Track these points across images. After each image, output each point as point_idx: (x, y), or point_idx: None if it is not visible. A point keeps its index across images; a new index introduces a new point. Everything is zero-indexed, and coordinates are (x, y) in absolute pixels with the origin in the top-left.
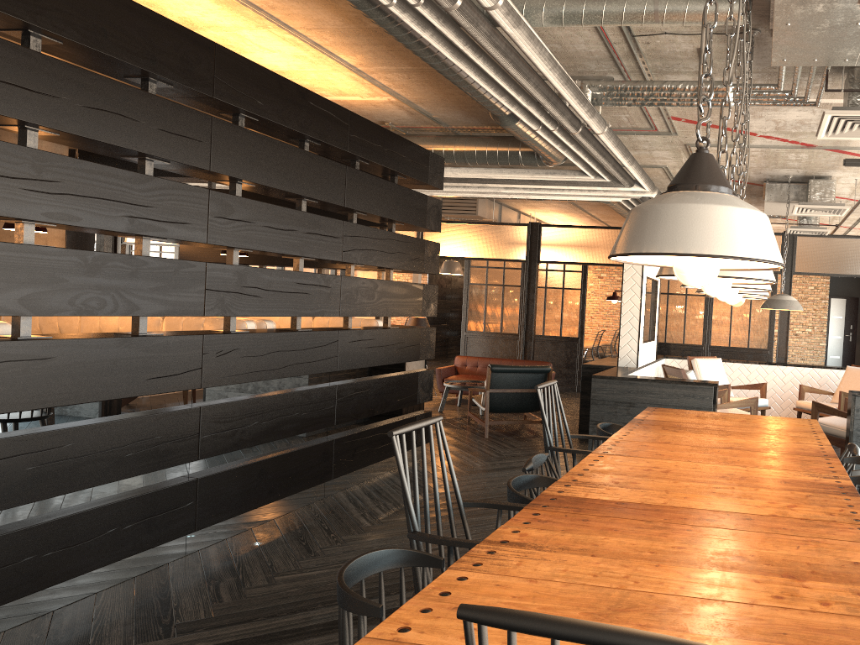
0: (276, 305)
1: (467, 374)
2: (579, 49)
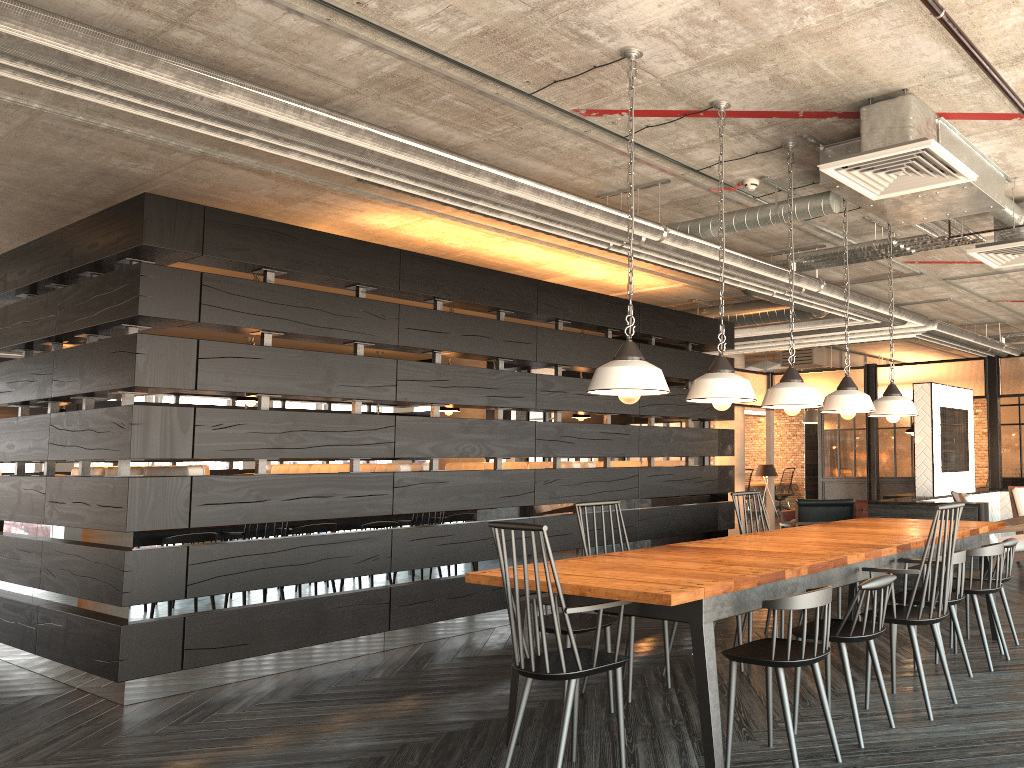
0: (586, 448)
1: None
2: (780, 232)
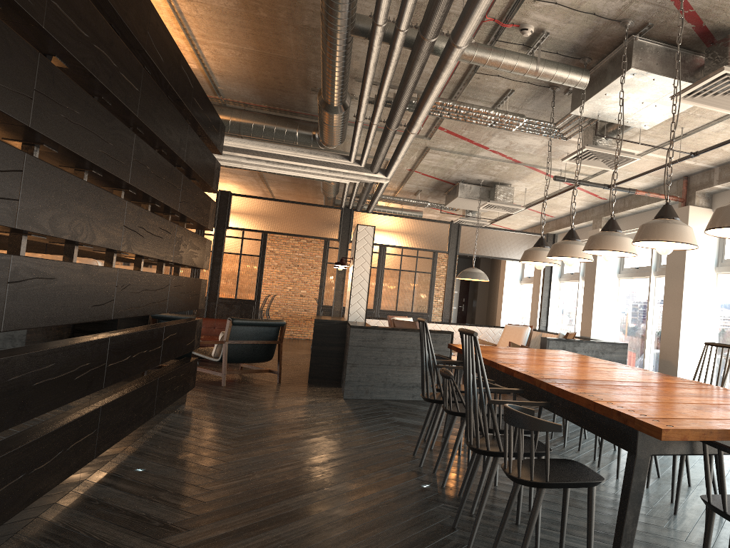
0: (149, 246)
1: None
2: (423, 70)
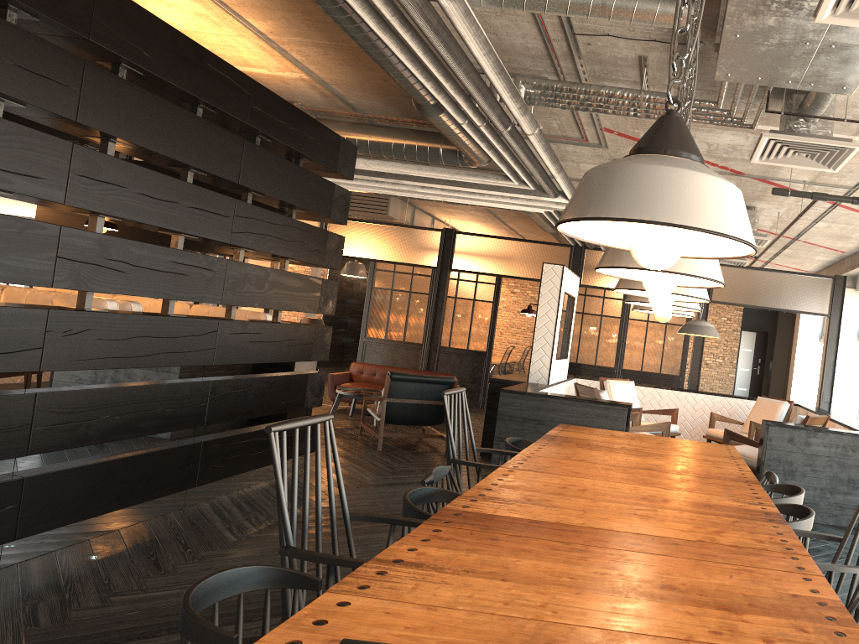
0: (145, 284)
1: (363, 383)
2: (516, 42)
